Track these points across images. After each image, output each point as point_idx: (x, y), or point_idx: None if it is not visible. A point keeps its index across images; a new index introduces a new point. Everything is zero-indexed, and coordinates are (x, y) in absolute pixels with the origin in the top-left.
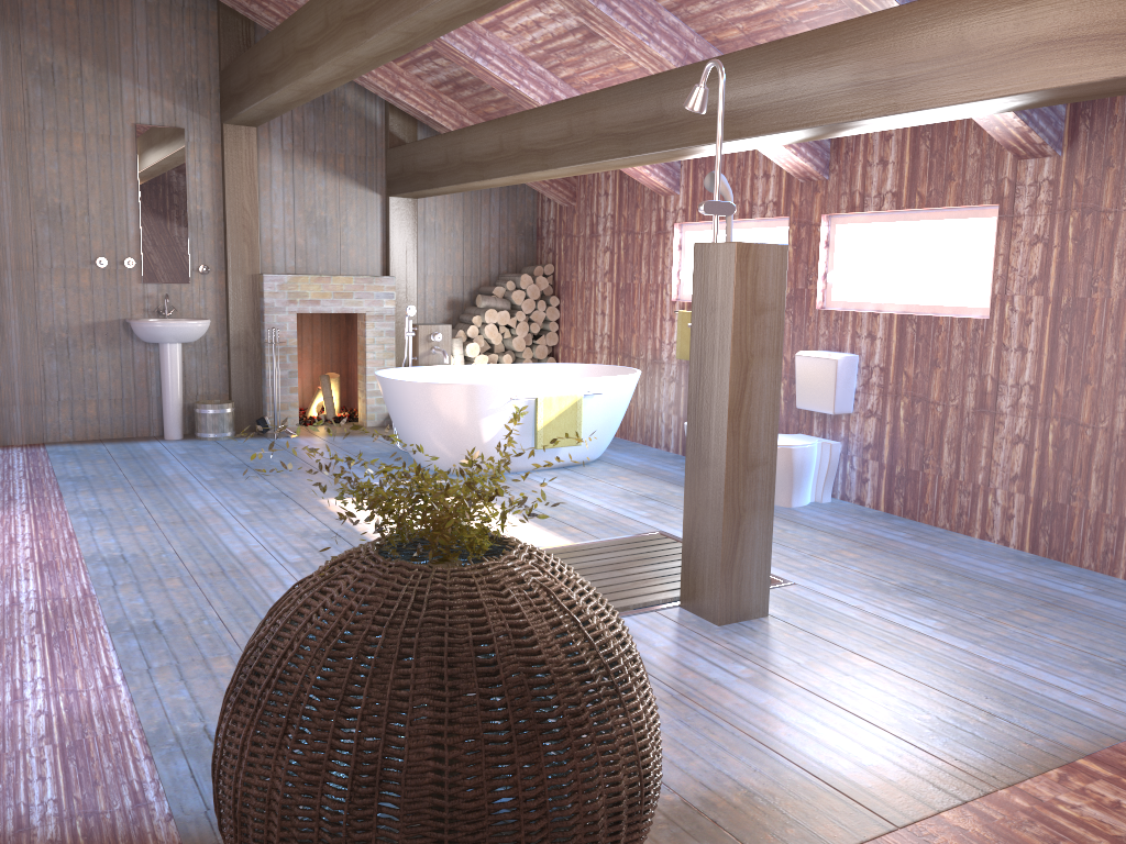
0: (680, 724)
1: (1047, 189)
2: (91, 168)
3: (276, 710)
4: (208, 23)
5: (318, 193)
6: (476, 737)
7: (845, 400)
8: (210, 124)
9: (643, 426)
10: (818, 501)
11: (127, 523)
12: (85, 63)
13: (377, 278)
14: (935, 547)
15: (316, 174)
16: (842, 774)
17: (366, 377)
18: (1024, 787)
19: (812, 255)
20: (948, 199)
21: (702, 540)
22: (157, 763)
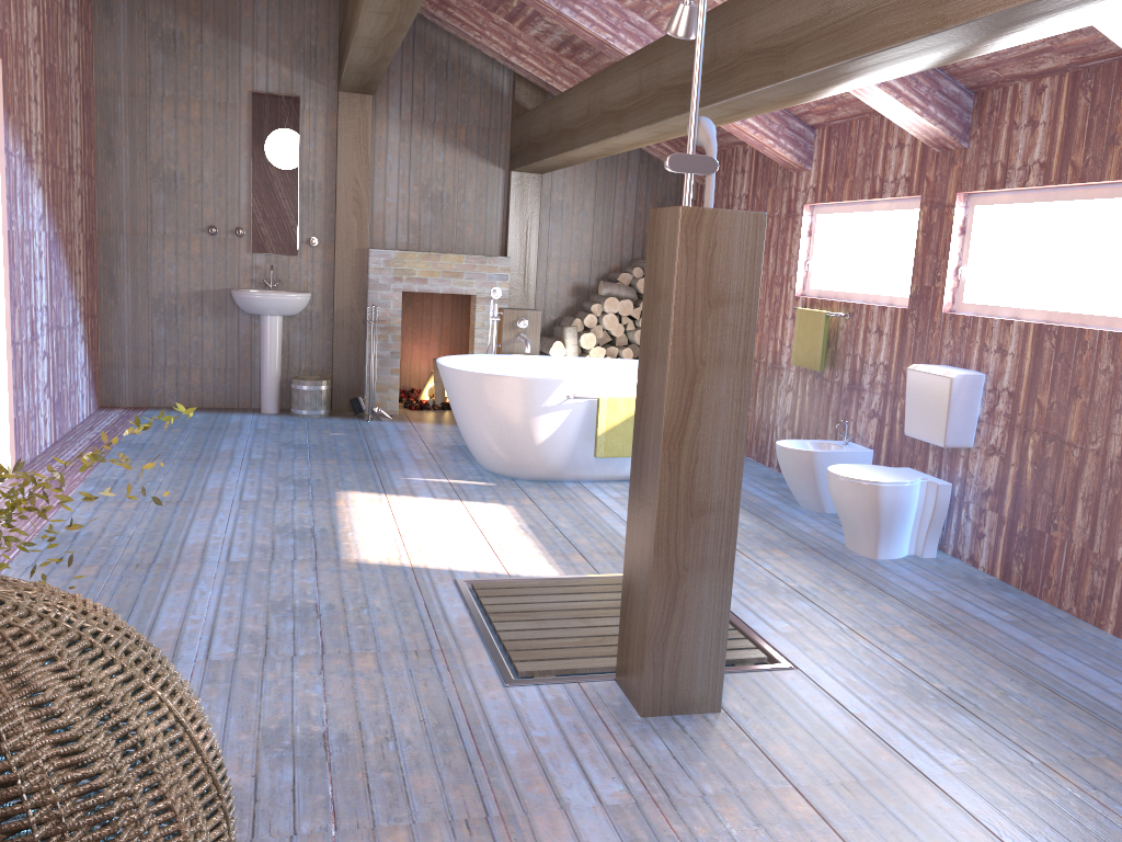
0: None
1: None
2: (207, 136)
3: None
4: None
5: (436, 166)
6: None
7: (962, 430)
8: (327, 92)
9: (758, 441)
10: (918, 555)
11: (123, 498)
12: (205, 29)
13: (491, 258)
14: (1037, 640)
15: (434, 145)
16: None
17: None
18: None
19: (942, 244)
20: (1108, 170)
21: (635, 600)
22: None
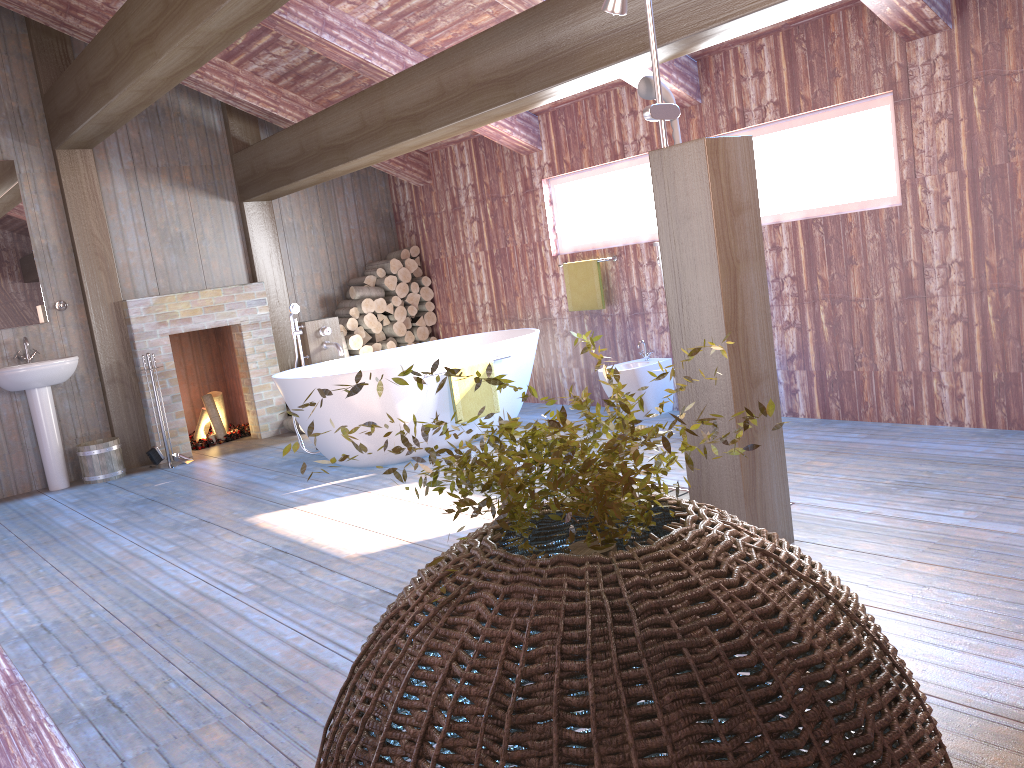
0: None
1: (942, 65)
2: None
3: None
4: (20, 47)
5: (169, 209)
6: None
7: None
8: (41, 152)
9: (544, 386)
10: None
11: (36, 588)
12: None
13: (246, 286)
14: (897, 441)
15: (163, 189)
16: (1022, 704)
17: (252, 388)
18: None
19: None
20: (836, 96)
21: (714, 473)
22: None
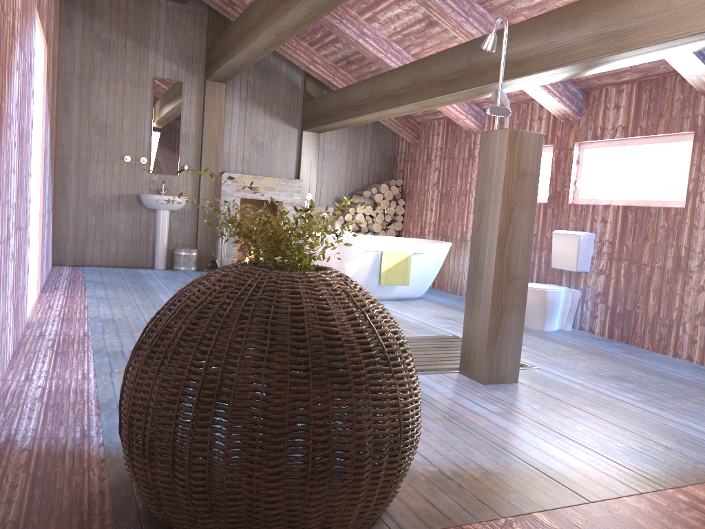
0: (446, 432)
1: None
2: (126, 102)
3: (159, 350)
4: (202, 20)
5: (259, 126)
6: (285, 373)
7: (584, 263)
8: (198, 80)
9: (452, 282)
10: (563, 329)
11: (120, 304)
12: (128, 40)
13: (291, 180)
14: (640, 358)
15: (259, 114)
16: (555, 469)
17: None
18: (686, 489)
19: (567, 169)
20: (659, 129)
21: (475, 327)
22: (102, 417)
